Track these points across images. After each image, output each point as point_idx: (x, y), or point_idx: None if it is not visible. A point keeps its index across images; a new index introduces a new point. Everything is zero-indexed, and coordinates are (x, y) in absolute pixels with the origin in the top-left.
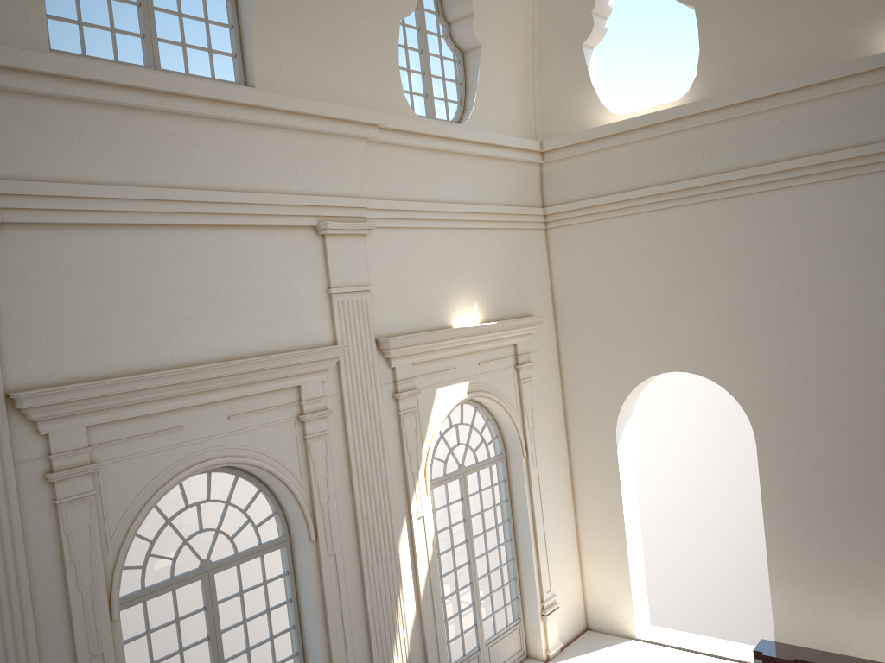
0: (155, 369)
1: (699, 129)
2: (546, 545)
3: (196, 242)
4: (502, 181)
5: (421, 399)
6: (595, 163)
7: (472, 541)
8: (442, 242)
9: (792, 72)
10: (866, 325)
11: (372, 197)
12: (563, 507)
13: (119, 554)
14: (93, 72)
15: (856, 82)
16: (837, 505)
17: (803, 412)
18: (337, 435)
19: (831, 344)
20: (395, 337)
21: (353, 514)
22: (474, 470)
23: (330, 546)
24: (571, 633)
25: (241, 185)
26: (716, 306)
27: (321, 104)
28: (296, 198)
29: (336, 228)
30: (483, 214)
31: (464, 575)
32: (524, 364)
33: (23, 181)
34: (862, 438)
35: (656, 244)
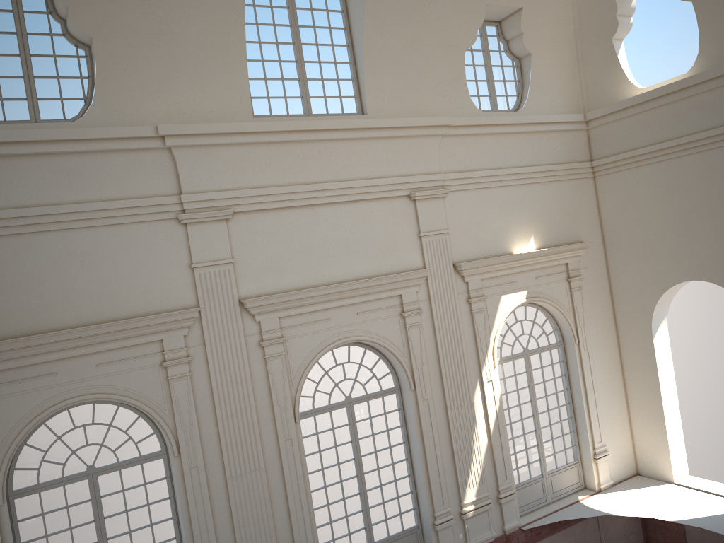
0: (314, 286)
1: (701, 95)
2: (597, 408)
3: (335, 212)
4: (553, 147)
5: (488, 302)
6: (626, 126)
7: (535, 401)
8: (503, 195)
9: None
10: None
11: (449, 171)
12: (613, 382)
13: (298, 387)
14: (273, 127)
15: None
16: None
17: None
18: (427, 325)
19: None
20: (466, 262)
21: (439, 376)
22: (535, 352)
23: (424, 394)
24: (622, 475)
25: (360, 175)
26: (721, 229)
27: (408, 119)
28: (395, 179)
29: (422, 195)
30: (536, 172)
31: (531, 425)
32: (574, 277)
33: (242, 190)
34: None
35: (674, 184)
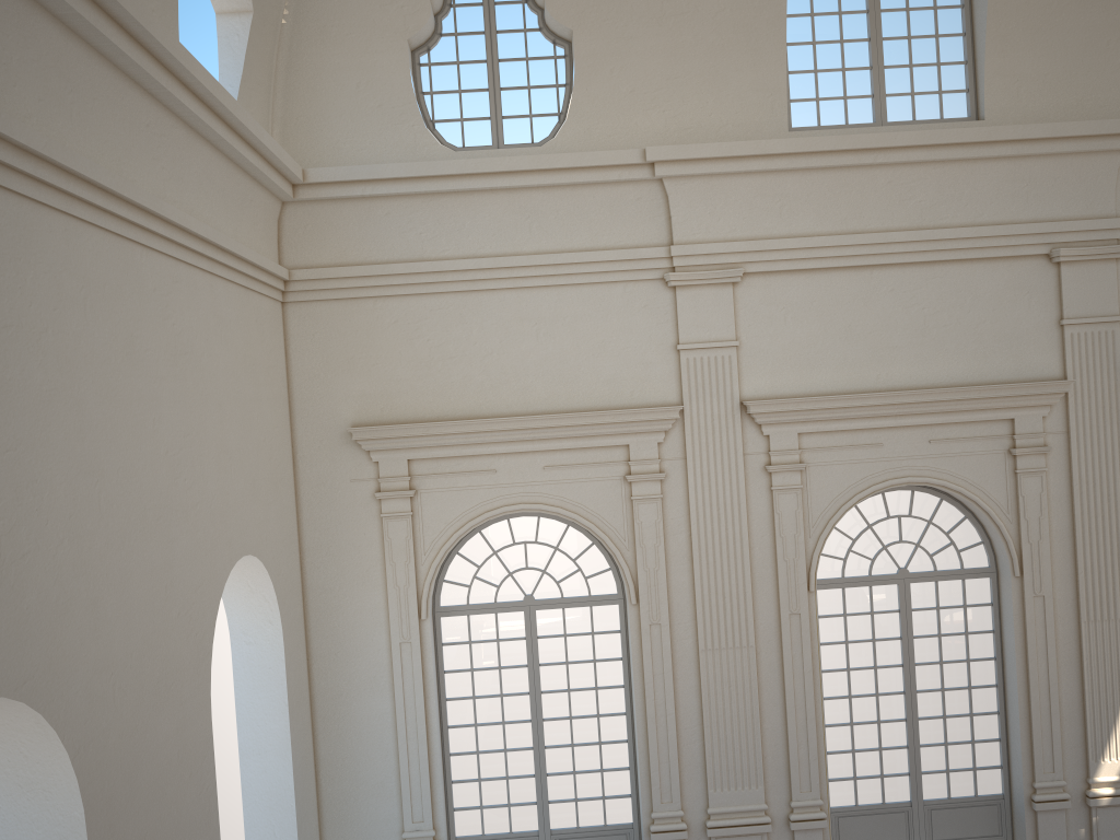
0: (860, 392)
1: None
2: None
3: (907, 278)
4: None
5: None
6: None
7: None
8: None
9: None
10: None
11: None
12: None
13: (818, 540)
14: (815, 145)
15: None
16: None
17: None
18: (1058, 475)
19: None
20: None
21: (1072, 562)
22: None
23: (1037, 587)
24: None
25: (958, 220)
26: None
27: (1057, 125)
28: (1022, 227)
29: (1073, 254)
30: None
31: None
32: None
33: (760, 240)
34: None
35: None
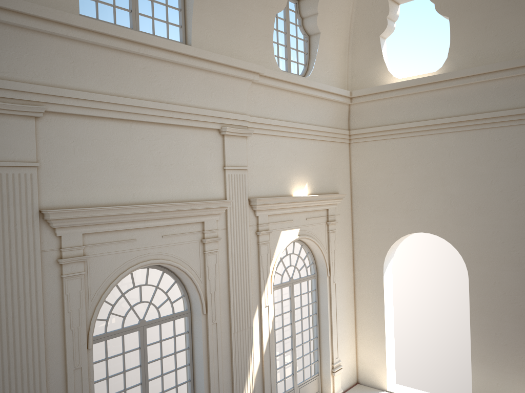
0: (123, 204)
1: (447, 90)
2: (337, 330)
3: (152, 132)
4: (326, 113)
5: (271, 236)
6: (382, 106)
7: (294, 324)
8: (290, 145)
9: (506, 59)
10: None
11: (252, 115)
12: (348, 308)
13: (95, 310)
14: (103, 29)
15: None
16: (516, 319)
17: (499, 261)
18: (222, 253)
19: (519, 221)
20: (260, 198)
21: (228, 301)
22: (298, 281)
23: (214, 318)
24: (348, 384)
25: (179, 101)
26: (449, 194)
27: (229, 58)
28: (210, 111)
29: (231, 131)
30: (314, 131)
31: (288, 344)
32: (331, 221)
33: (59, 88)
34: None
35: (415, 156)
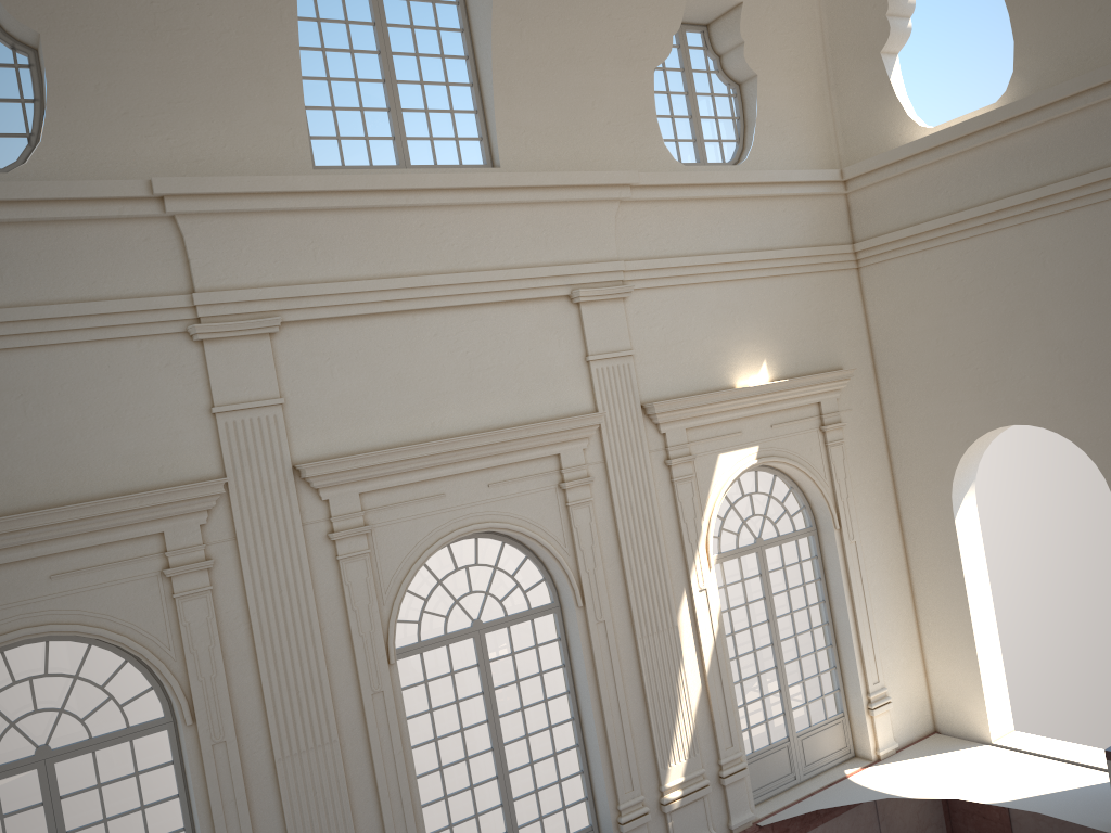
0: (417, 442)
1: (1020, 135)
2: (871, 630)
3: (449, 322)
4: (794, 221)
5: (698, 465)
6: (905, 187)
7: (774, 621)
8: (718, 296)
9: None
10: None
11: (632, 258)
12: (895, 588)
13: (393, 606)
14: (346, 184)
15: None
16: None
17: None
18: (602, 503)
19: None
20: (661, 401)
21: (623, 583)
22: (774, 543)
23: (598, 613)
24: (912, 734)
25: (489, 264)
26: (1055, 343)
27: (565, 174)
28: (546, 269)
29: (590, 295)
30: (769, 261)
31: (770, 659)
32: (830, 425)
33: (297, 285)
34: None
35: (981, 276)
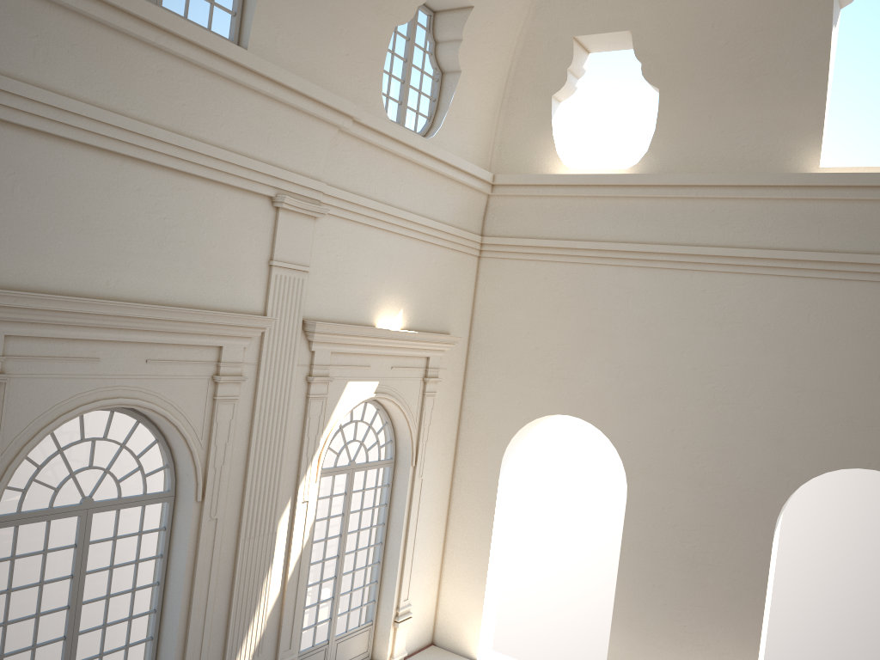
0: (87, 296)
1: (639, 200)
2: (413, 555)
3: (156, 182)
4: (451, 202)
5: (331, 388)
6: (538, 207)
7: (345, 536)
8: (384, 243)
9: (731, 170)
10: (745, 409)
11: (331, 184)
12: (437, 522)
13: (6, 471)
14: None
15: (782, 193)
16: (686, 566)
17: (674, 475)
18: (245, 403)
19: (712, 419)
20: (322, 322)
21: (242, 484)
22: (363, 468)
23: (214, 510)
24: (417, 644)
25: (213, 139)
26: (618, 363)
27: (307, 84)
28: (262, 165)
29: (292, 204)
30: (427, 228)
31: (330, 568)
32: (432, 378)
33: (4, 76)
34: (720, 509)
35: (577, 295)
